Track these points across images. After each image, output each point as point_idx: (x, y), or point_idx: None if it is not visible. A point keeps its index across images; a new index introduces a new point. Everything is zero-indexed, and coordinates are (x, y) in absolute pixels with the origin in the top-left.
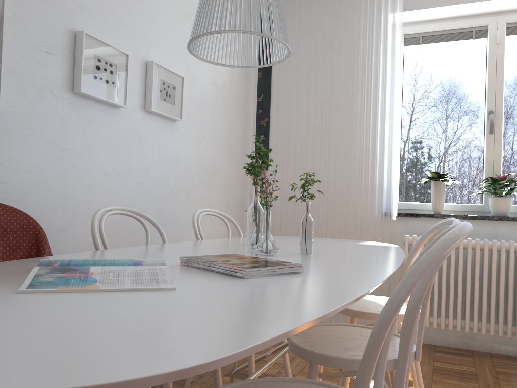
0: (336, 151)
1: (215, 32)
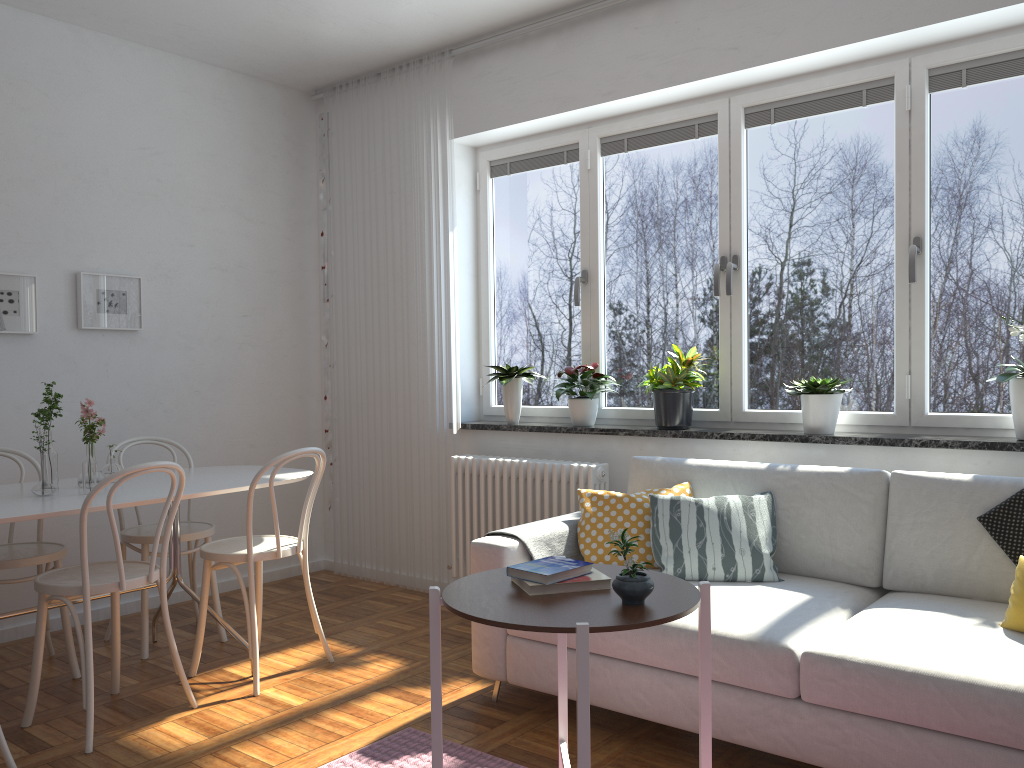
0: (394, 339)
1: None
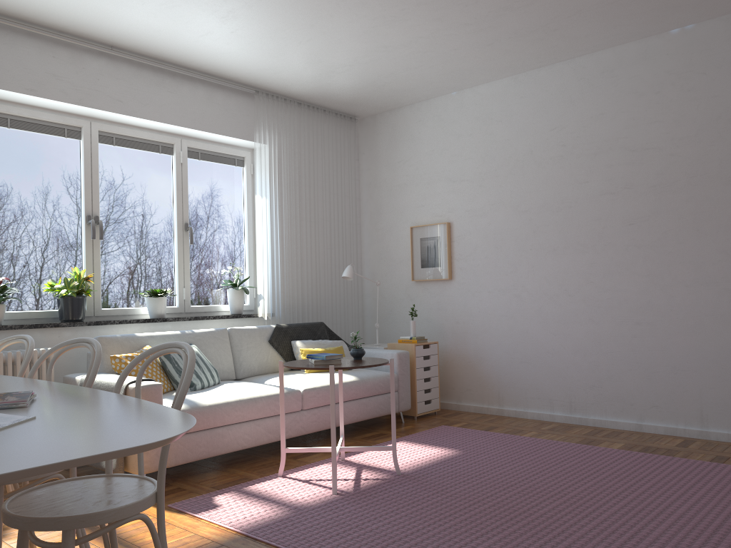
0: None
1: None
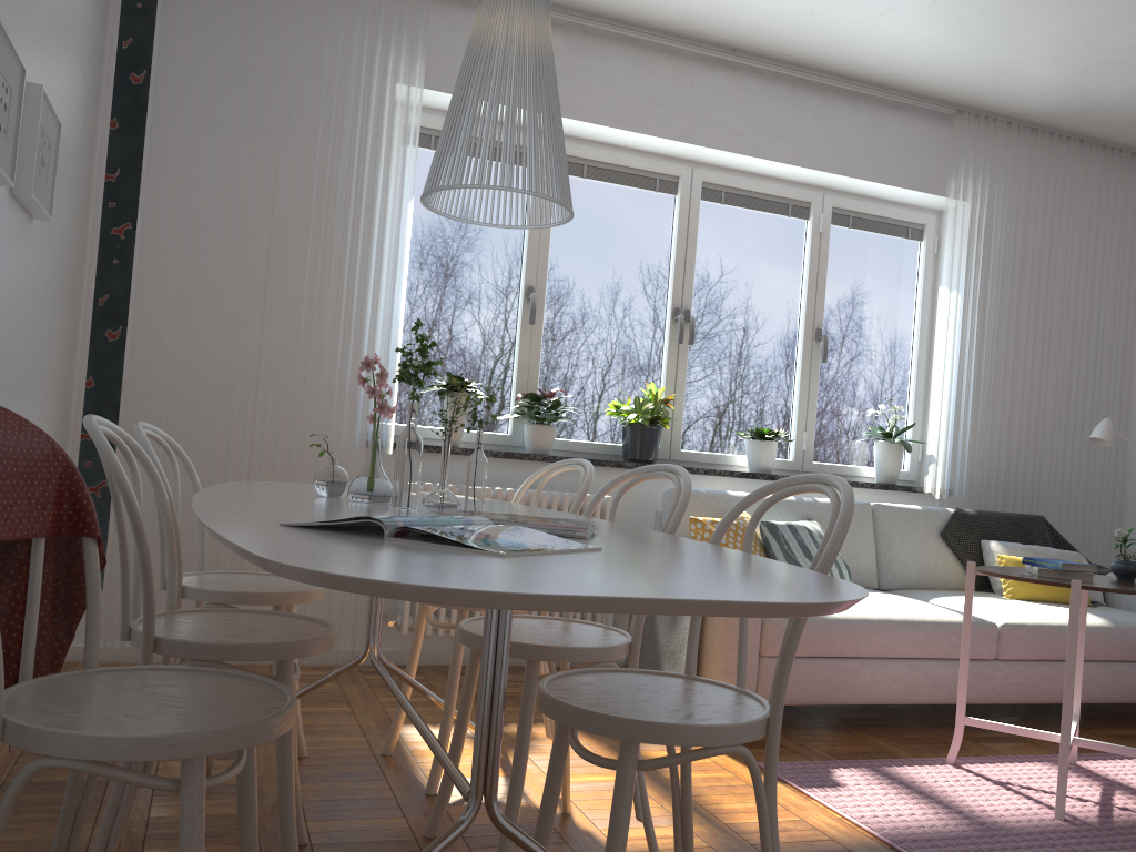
0: (289, 318)
1: (520, 191)
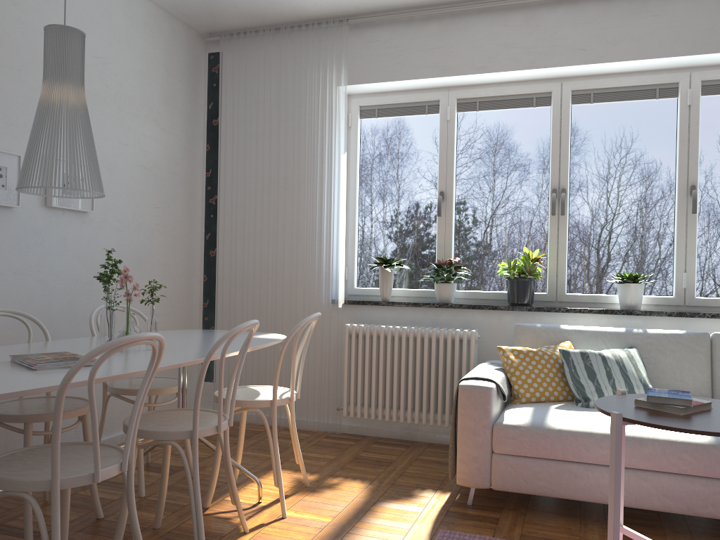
0: (283, 234)
1: (28, 187)
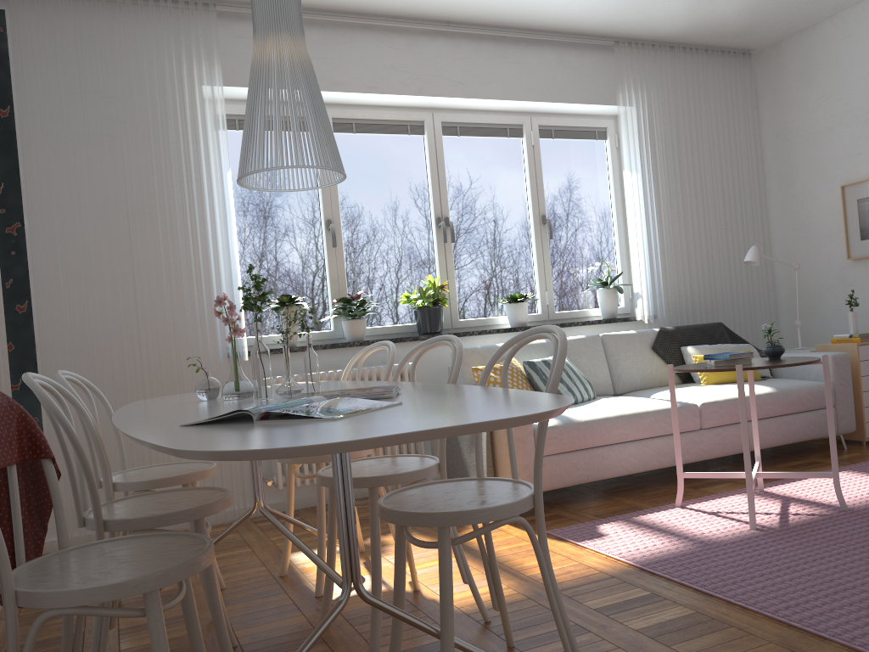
0: (153, 273)
1: (305, 167)
